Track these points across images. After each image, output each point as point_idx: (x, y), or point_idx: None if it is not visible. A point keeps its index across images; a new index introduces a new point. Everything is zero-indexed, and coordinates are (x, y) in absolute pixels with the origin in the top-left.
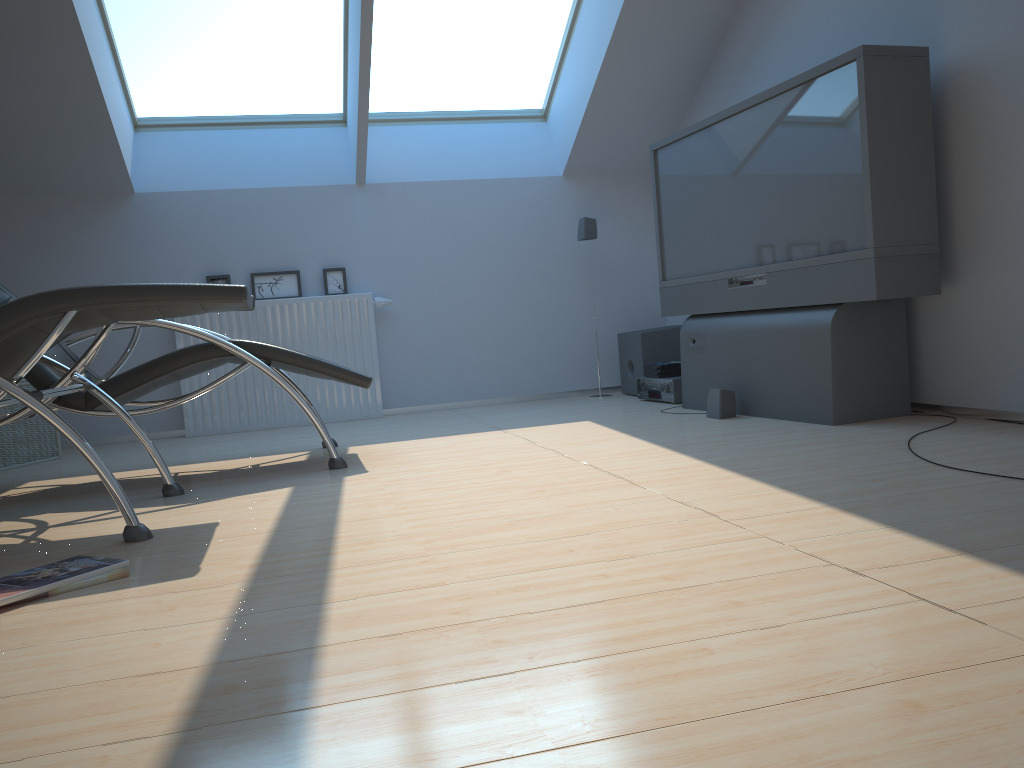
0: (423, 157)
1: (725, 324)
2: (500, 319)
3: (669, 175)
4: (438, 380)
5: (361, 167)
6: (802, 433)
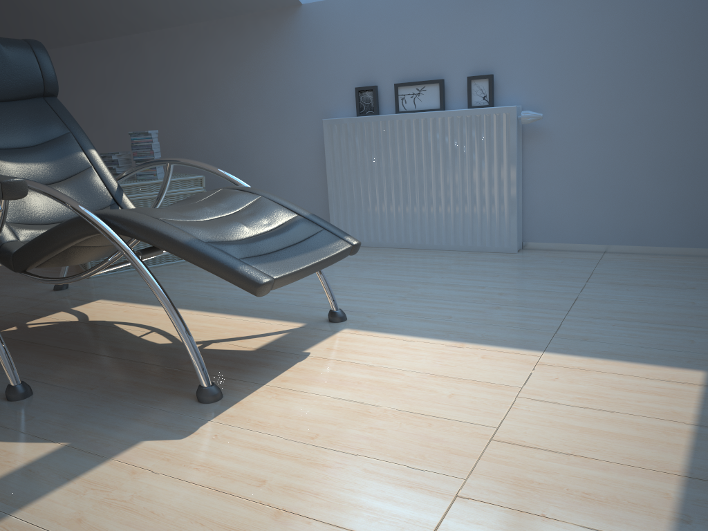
0: None
1: None
2: (697, 142)
3: None
4: (596, 216)
5: None
6: None
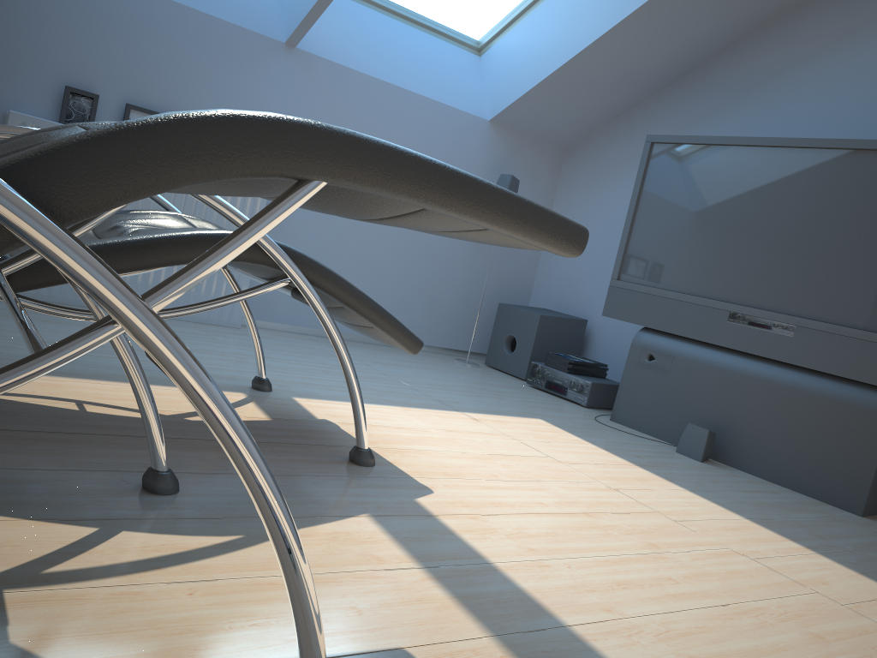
0: (360, 43)
1: (710, 357)
2: (387, 251)
3: (667, 175)
4: None
5: (304, 27)
6: (861, 528)
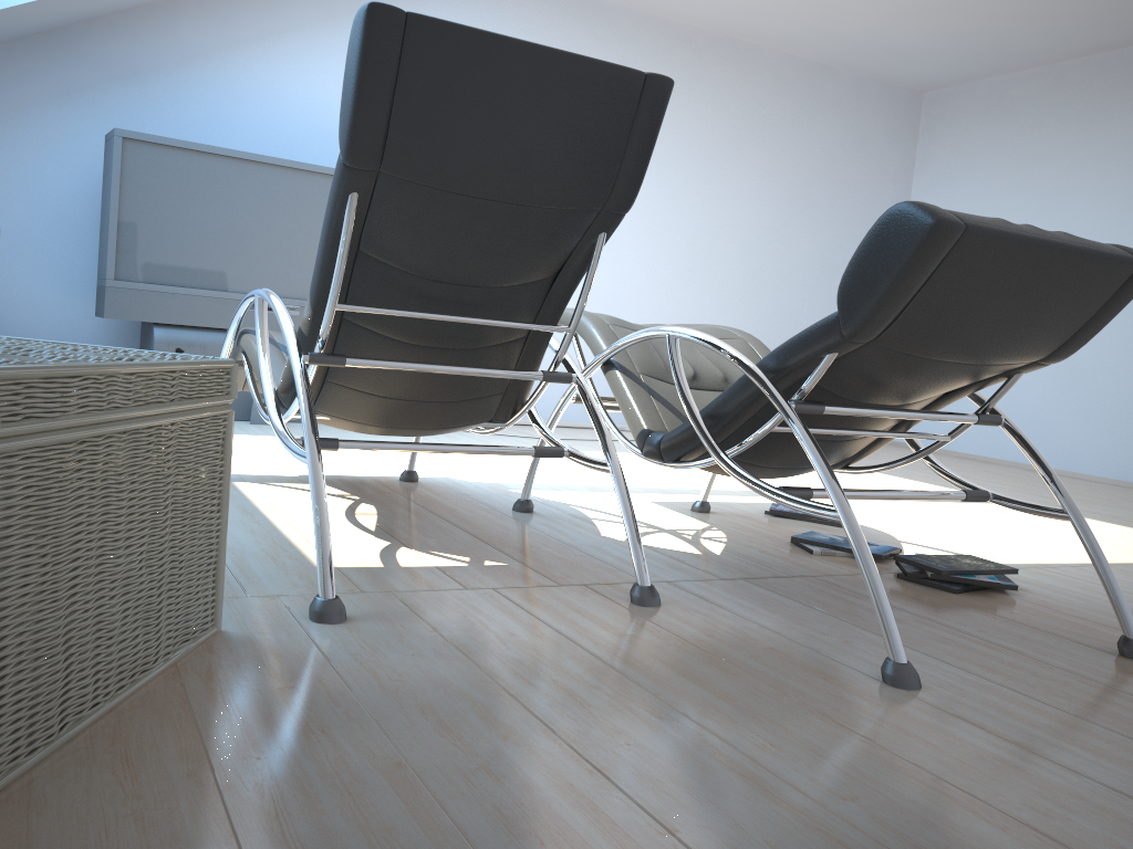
0: None
1: None
2: None
3: (149, 174)
4: None
5: None
6: None
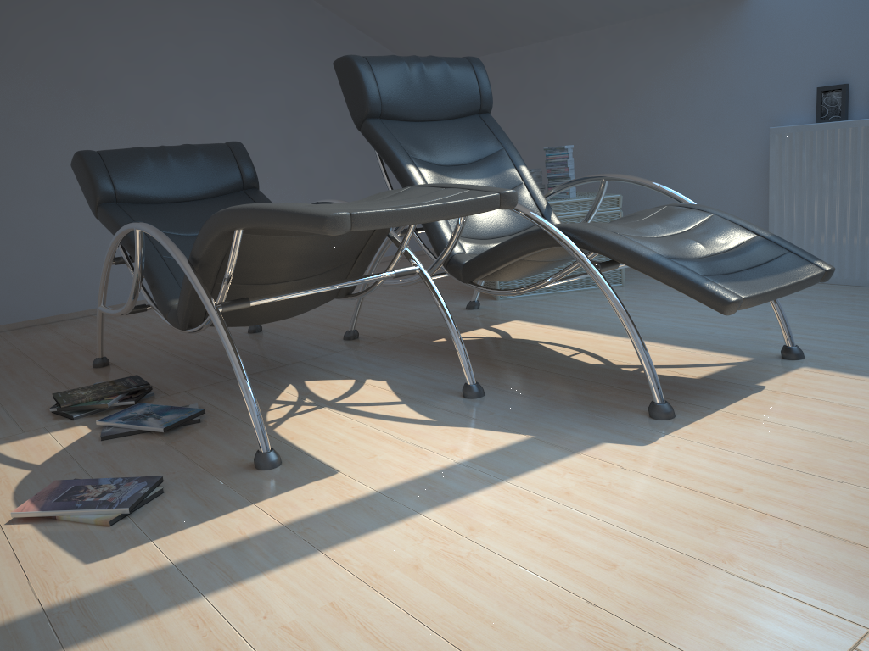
0: None
1: None
2: None
3: None
4: None
5: None
6: None
